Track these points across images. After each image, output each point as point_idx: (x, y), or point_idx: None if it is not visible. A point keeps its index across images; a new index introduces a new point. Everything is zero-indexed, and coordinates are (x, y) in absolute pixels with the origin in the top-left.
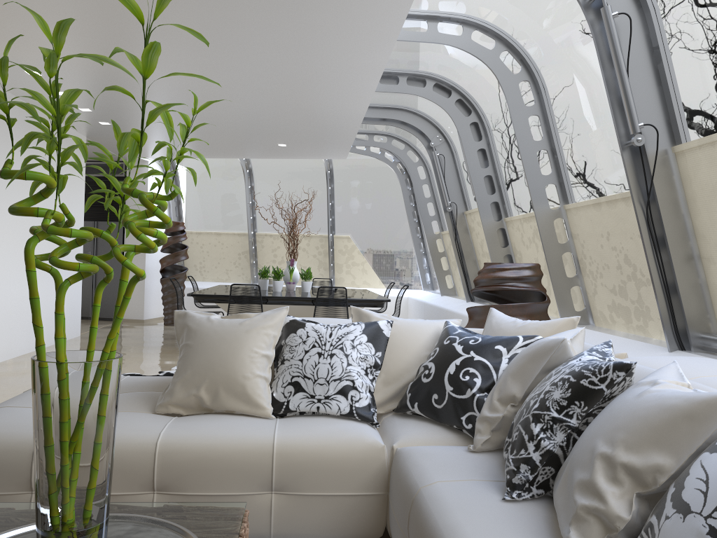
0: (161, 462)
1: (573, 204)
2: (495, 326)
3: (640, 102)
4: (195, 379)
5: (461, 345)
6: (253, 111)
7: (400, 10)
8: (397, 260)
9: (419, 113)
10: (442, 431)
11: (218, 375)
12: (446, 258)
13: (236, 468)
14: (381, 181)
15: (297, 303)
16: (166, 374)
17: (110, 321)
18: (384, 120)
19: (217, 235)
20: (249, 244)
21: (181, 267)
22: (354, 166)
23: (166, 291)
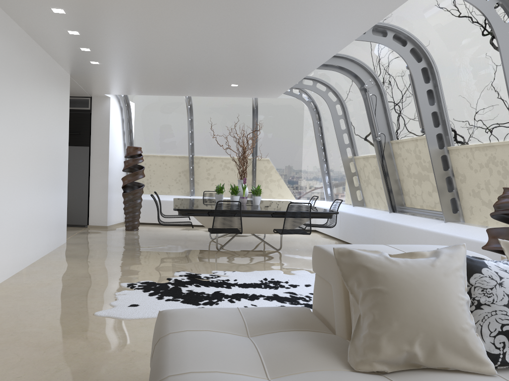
0: None
1: None
2: None
3: None
4: (404, 332)
5: None
6: (235, 54)
7: None
8: (305, 177)
9: (356, 61)
10: None
11: (434, 328)
12: (356, 177)
13: None
14: (296, 116)
15: (265, 216)
16: (176, 281)
17: (78, 227)
18: (327, 66)
19: (162, 157)
20: (189, 164)
21: (138, 183)
22: (275, 104)
23: (128, 203)
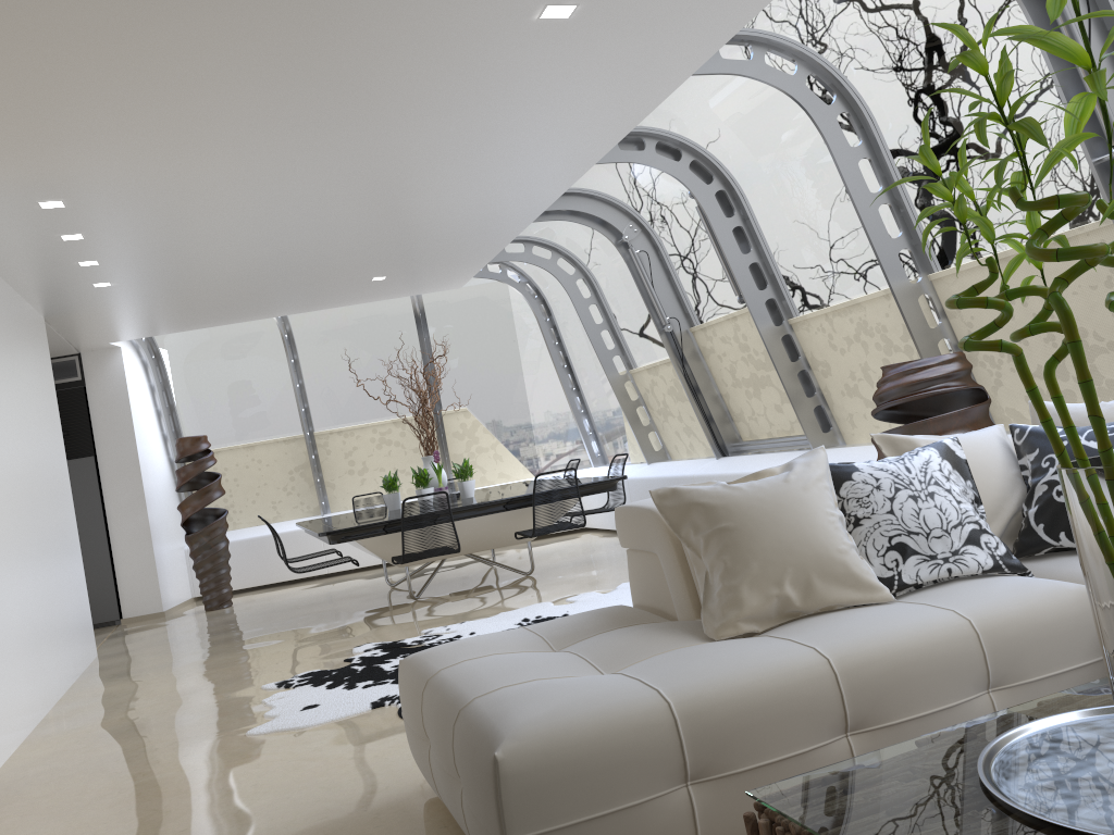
0: (848, 686)
1: (951, 269)
2: (1073, 417)
3: (1110, 103)
4: (768, 572)
5: (1093, 440)
6: (381, 224)
7: (737, 23)
8: (544, 430)
9: (599, 196)
10: None
11: (804, 558)
12: (642, 407)
13: (942, 667)
14: (502, 316)
15: (494, 510)
16: (365, 659)
17: (101, 628)
18: (549, 214)
19: (248, 448)
20: (309, 451)
21: (213, 510)
22: (458, 299)
23: (202, 553)
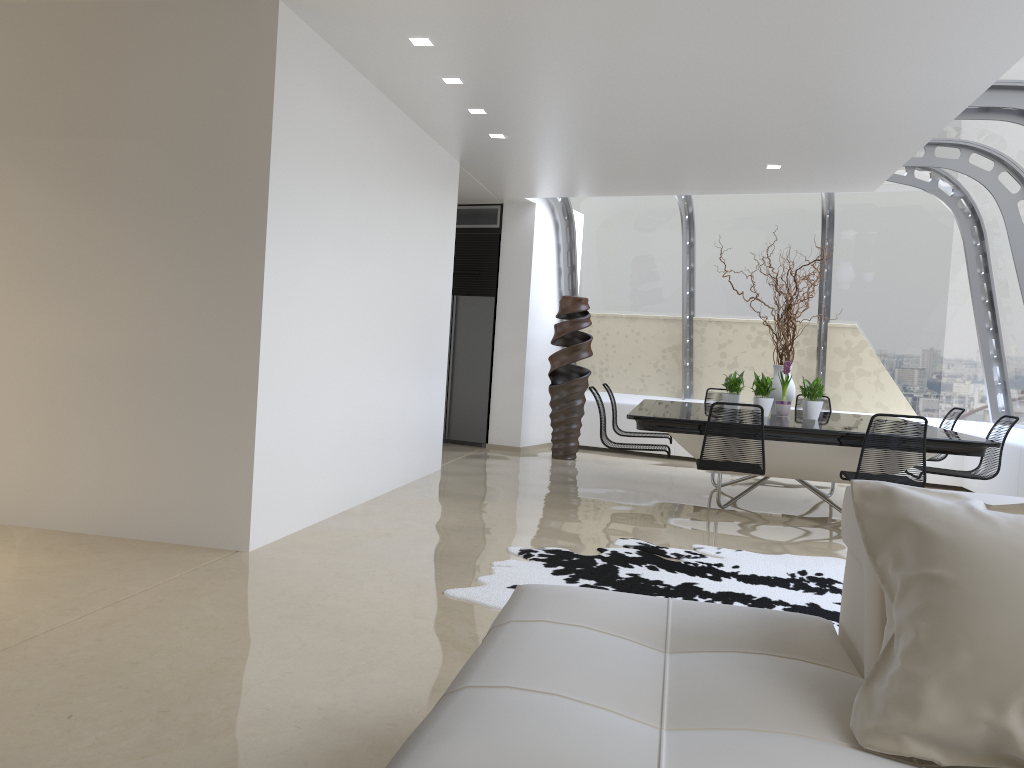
0: None
1: None
2: None
3: None
4: (985, 679)
5: None
6: (762, 99)
7: None
8: (942, 368)
9: None
10: None
11: None
12: None
13: None
14: (923, 232)
15: (819, 441)
16: (614, 555)
17: (470, 446)
18: (988, 112)
19: (630, 319)
20: (683, 335)
21: (580, 368)
22: (874, 206)
23: (558, 405)
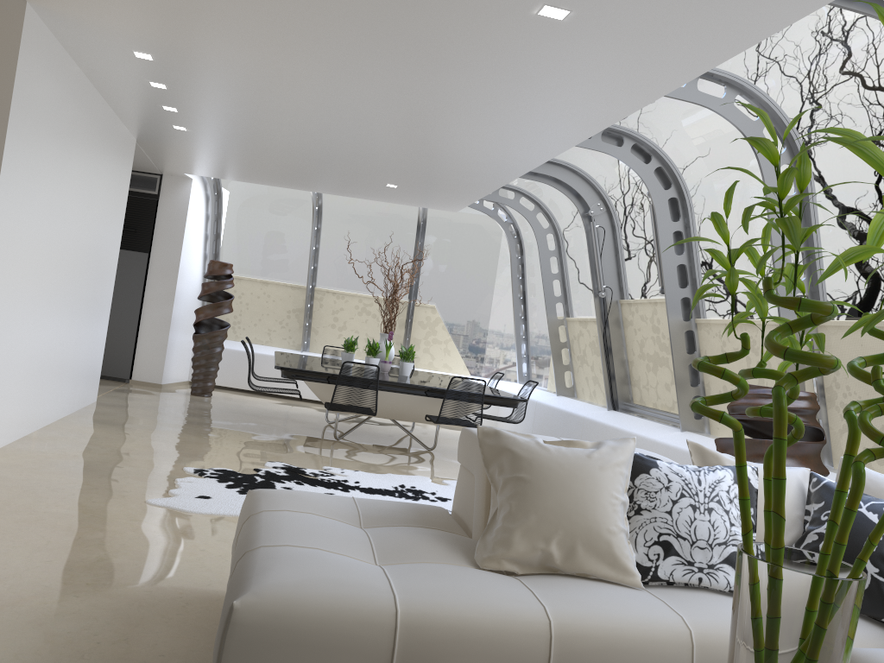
0: (558, 650)
1: (836, 321)
2: (870, 484)
3: None
4: (542, 528)
5: (872, 512)
6: (396, 144)
7: (707, 64)
8: (489, 342)
9: (580, 173)
10: (865, 623)
11: (576, 526)
12: (567, 349)
13: (649, 662)
14: (485, 244)
15: (414, 393)
16: (268, 474)
17: (114, 381)
18: (536, 175)
19: (263, 283)
20: (306, 300)
21: (220, 321)
22: (454, 220)
23: (201, 350)
